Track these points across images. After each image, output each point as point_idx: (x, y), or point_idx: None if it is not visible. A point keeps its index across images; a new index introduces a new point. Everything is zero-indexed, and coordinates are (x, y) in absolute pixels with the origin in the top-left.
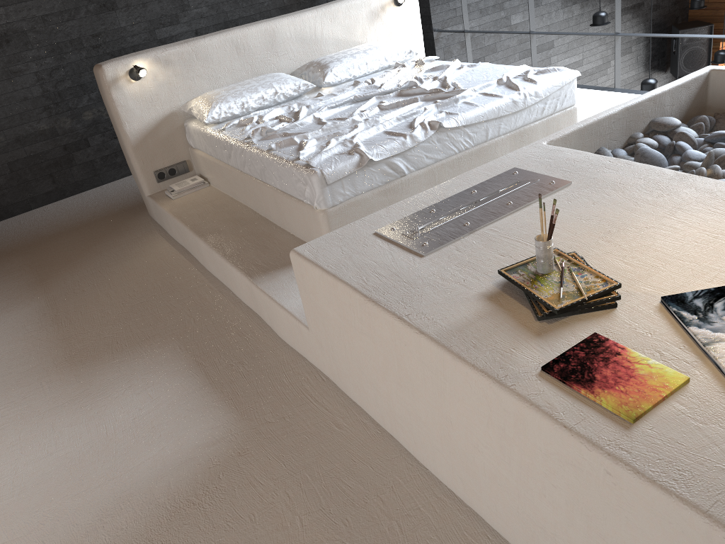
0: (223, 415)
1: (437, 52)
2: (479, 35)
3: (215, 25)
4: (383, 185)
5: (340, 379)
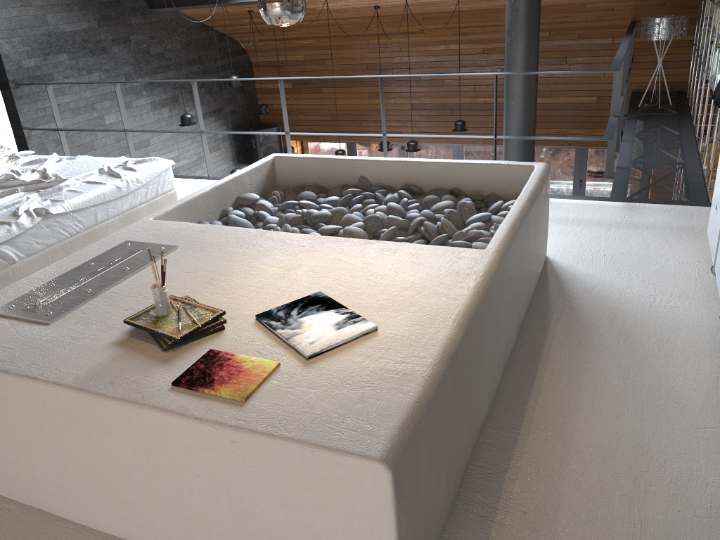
0: None
1: (31, 150)
2: (74, 133)
3: None
4: None
5: None
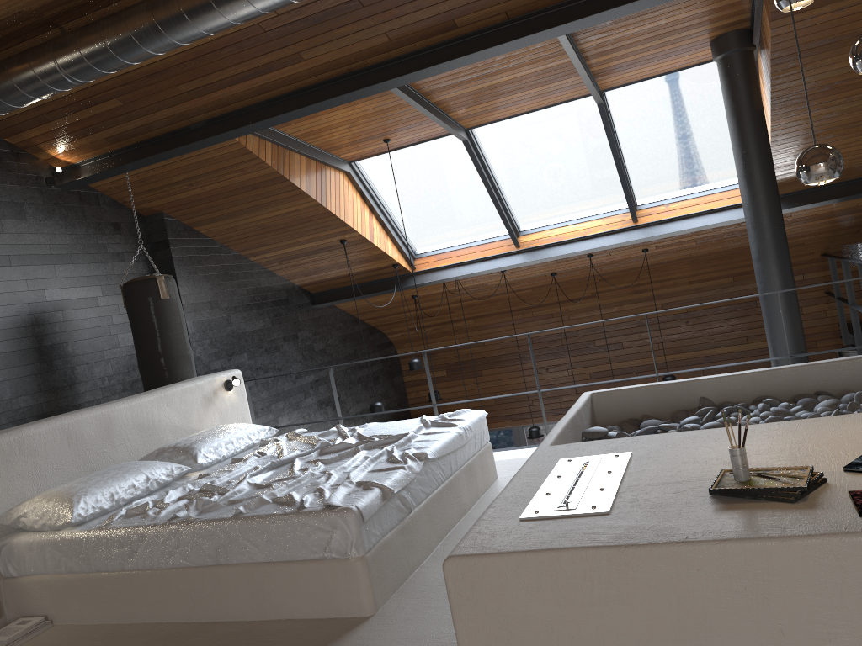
0: None
1: None
2: None
3: None
4: (399, 524)
5: None
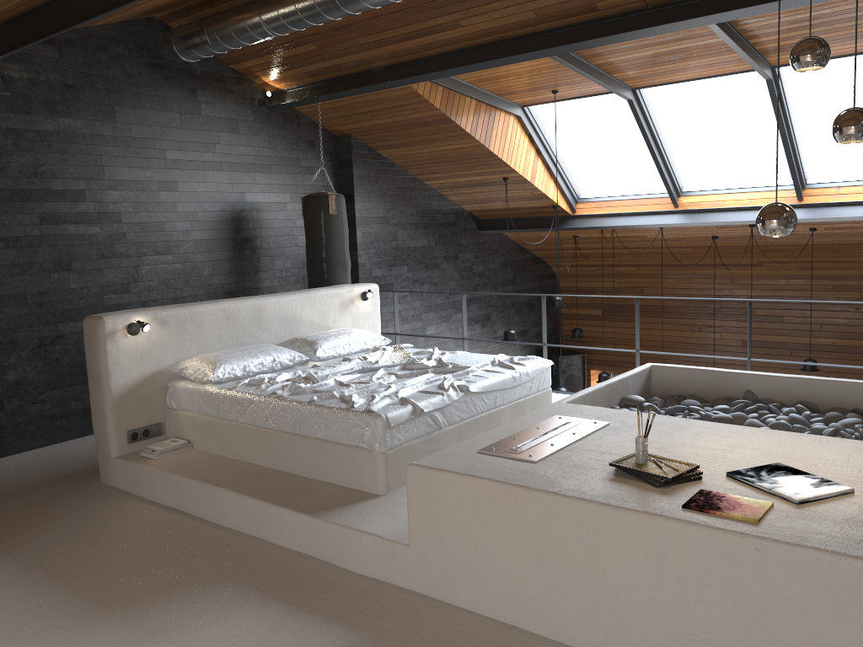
0: (335, 630)
1: None
2: (400, 339)
3: (164, 299)
4: (426, 435)
5: (446, 587)
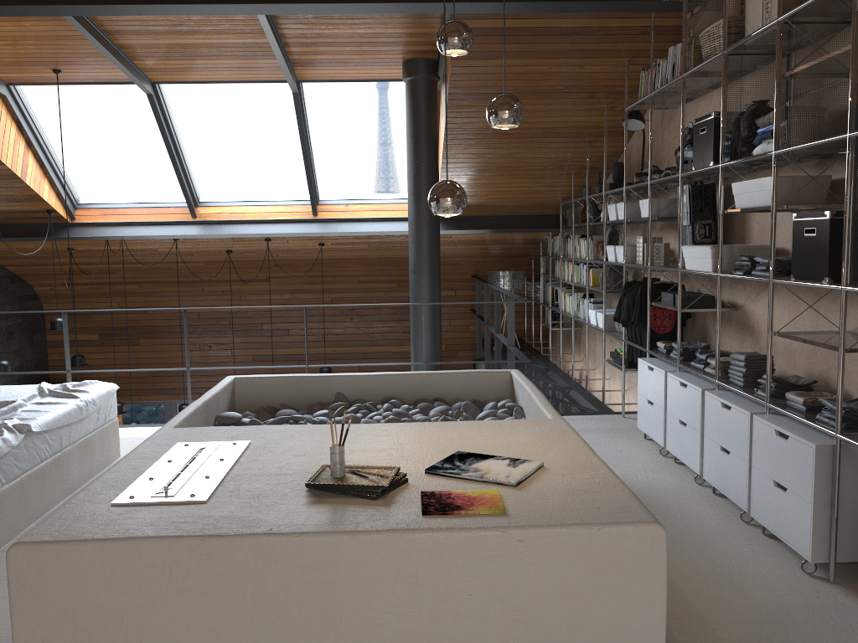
0: None
1: None
2: None
3: None
4: None
5: None
